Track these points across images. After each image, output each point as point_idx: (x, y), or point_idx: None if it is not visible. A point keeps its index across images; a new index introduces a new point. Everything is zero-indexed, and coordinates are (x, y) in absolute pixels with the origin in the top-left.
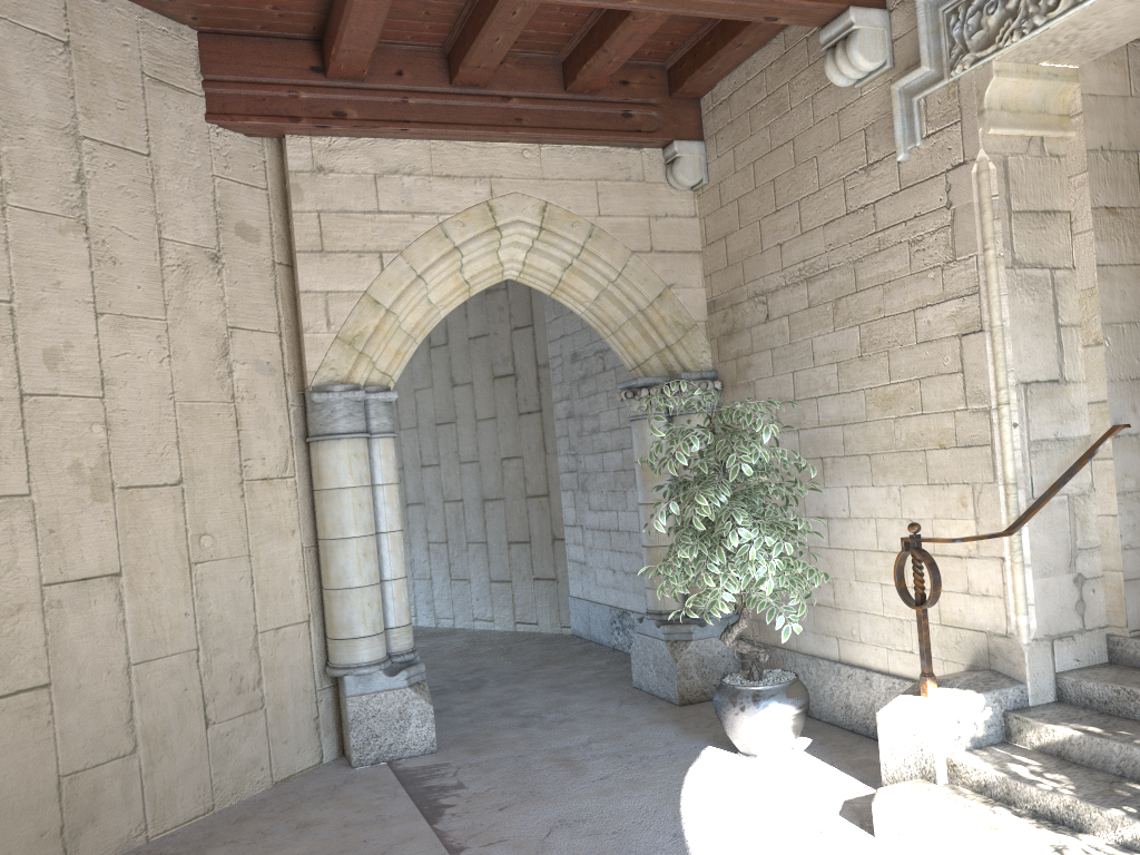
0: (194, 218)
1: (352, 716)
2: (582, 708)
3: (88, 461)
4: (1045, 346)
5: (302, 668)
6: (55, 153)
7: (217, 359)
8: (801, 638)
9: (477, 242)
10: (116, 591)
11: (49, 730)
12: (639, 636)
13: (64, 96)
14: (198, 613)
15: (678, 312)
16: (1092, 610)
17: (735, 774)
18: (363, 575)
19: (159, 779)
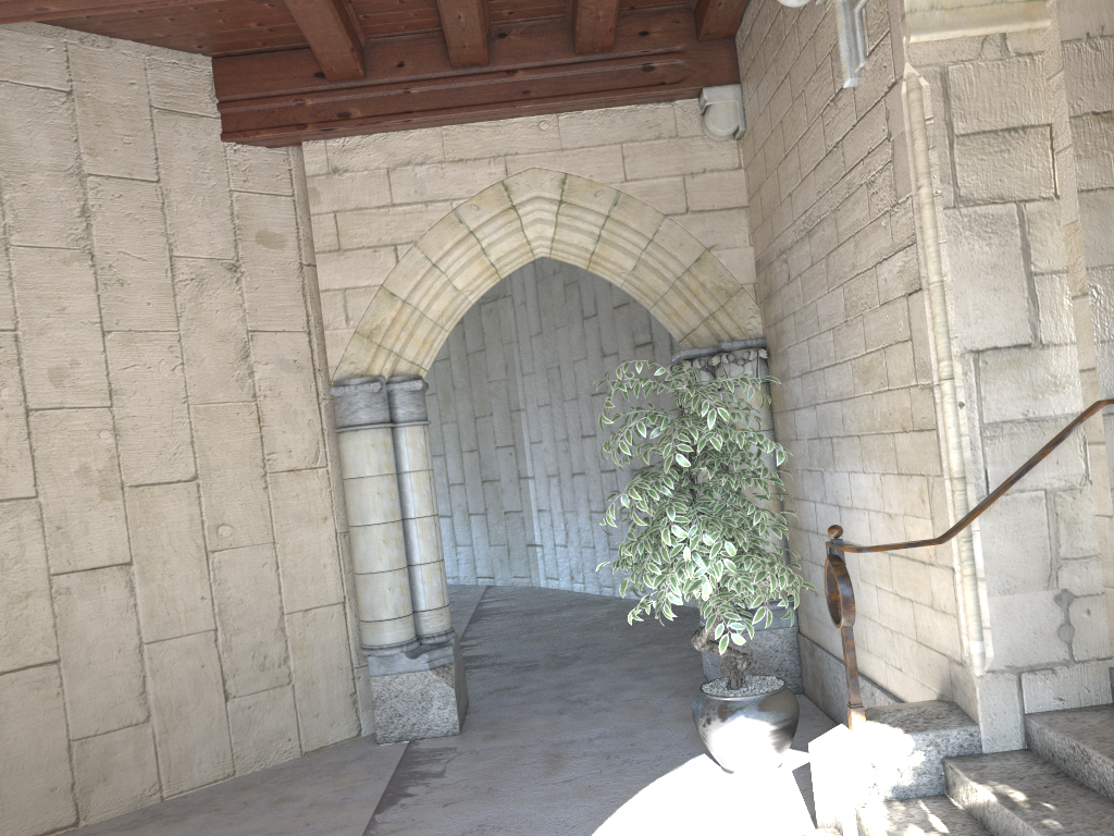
0: (209, 233)
1: (376, 695)
2: (632, 697)
3: (96, 464)
4: (1009, 302)
5: (336, 647)
6: (58, 193)
7: (236, 361)
8: (833, 639)
9: (492, 224)
10: (127, 579)
11: (59, 700)
12: (702, 623)
13: (67, 140)
14: (216, 597)
15: (720, 276)
16: (1086, 637)
17: (693, 791)
18: (383, 560)
19: (175, 746)
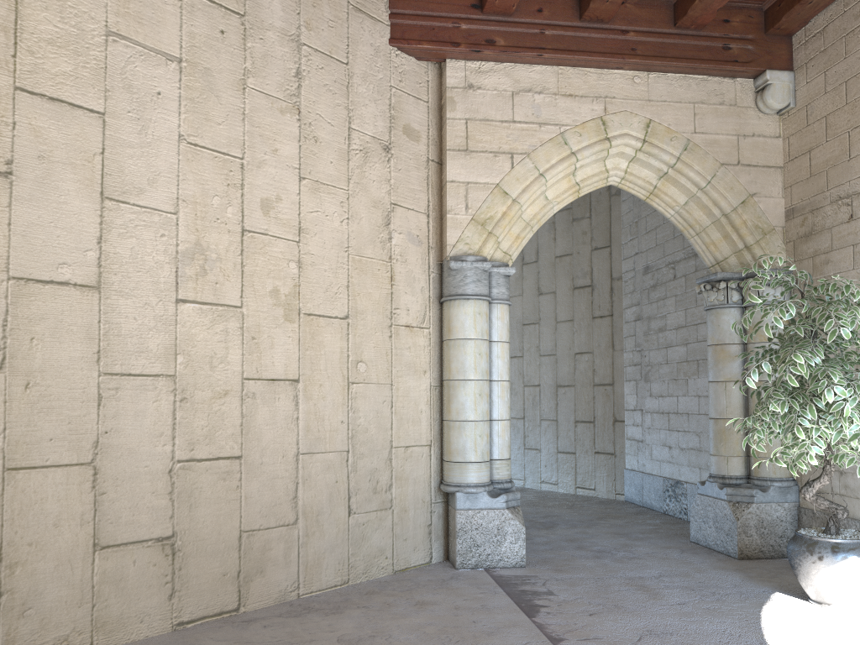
0: (374, 116)
1: (459, 526)
2: (647, 551)
3: (284, 289)
4: None
5: (422, 482)
6: (282, 52)
7: (381, 226)
8: None
9: (590, 149)
10: (294, 394)
11: (237, 493)
12: (700, 496)
13: (292, 11)
14: (351, 423)
15: (758, 217)
16: None
17: (811, 617)
18: (477, 411)
19: (311, 549)
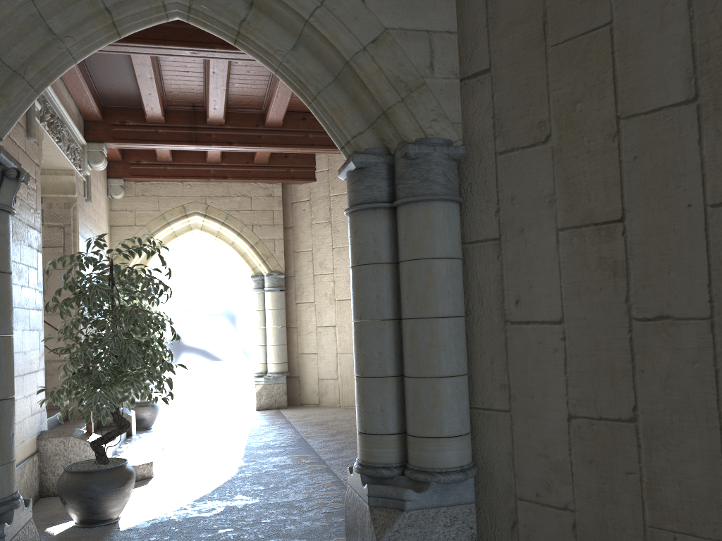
0: None
1: None
2: None
3: None
4: None
5: None
6: None
7: None
8: None
9: None
10: None
11: None
12: None
13: None
14: None
15: None
16: None
17: (148, 507)
18: None
19: None
